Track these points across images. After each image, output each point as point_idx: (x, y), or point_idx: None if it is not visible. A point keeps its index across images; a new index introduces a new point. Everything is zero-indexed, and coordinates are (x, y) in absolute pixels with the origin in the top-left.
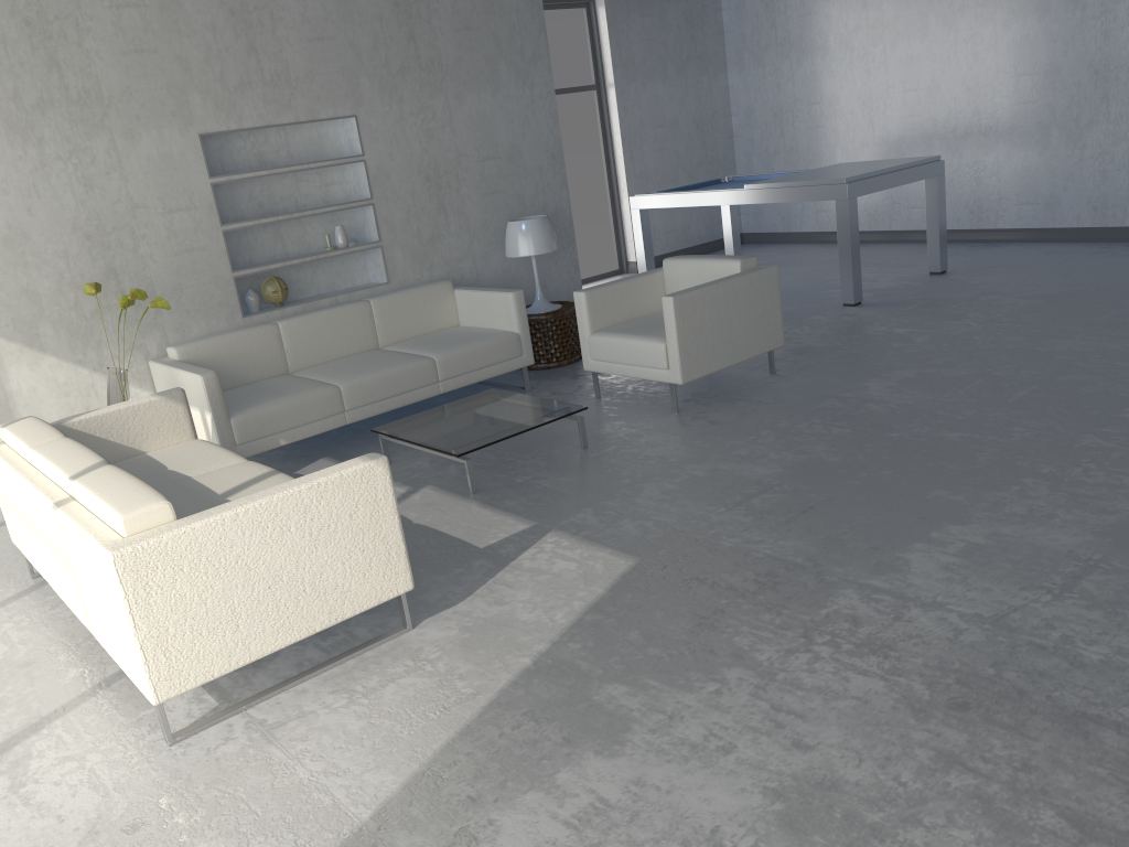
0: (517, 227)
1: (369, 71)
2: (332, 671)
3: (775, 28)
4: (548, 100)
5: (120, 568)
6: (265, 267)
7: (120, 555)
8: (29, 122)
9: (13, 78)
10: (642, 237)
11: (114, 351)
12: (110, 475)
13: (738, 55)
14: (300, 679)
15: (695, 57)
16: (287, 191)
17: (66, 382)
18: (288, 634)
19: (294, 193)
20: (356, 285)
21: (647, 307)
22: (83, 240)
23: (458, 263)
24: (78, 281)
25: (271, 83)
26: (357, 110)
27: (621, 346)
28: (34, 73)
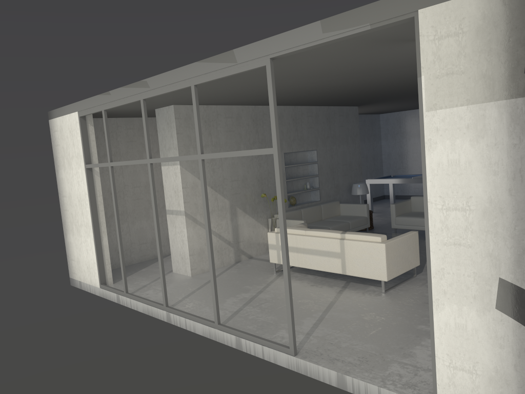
0: (358, 185)
1: (320, 137)
2: (406, 282)
3: (400, 128)
4: (358, 148)
5: (385, 247)
6: (294, 193)
7: (386, 244)
8: (250, 147)
9: (249, 135)
10: (369, 193)
11: (260, 214)
12: (356, 232)
13: (385, 135)
14: (401, 283)
15: (372, 135)
16: (295, 171)
17: (249, 223)
18: (403, 270)
19: (296, 171)
20: (308, 201)
21: (407, 210)
22: (257, 181)
23: (336, 196)
24: (255, 193)
25: (299, 139)
26: (317, 148)
27: (408, 220)
28: (253, 134)
